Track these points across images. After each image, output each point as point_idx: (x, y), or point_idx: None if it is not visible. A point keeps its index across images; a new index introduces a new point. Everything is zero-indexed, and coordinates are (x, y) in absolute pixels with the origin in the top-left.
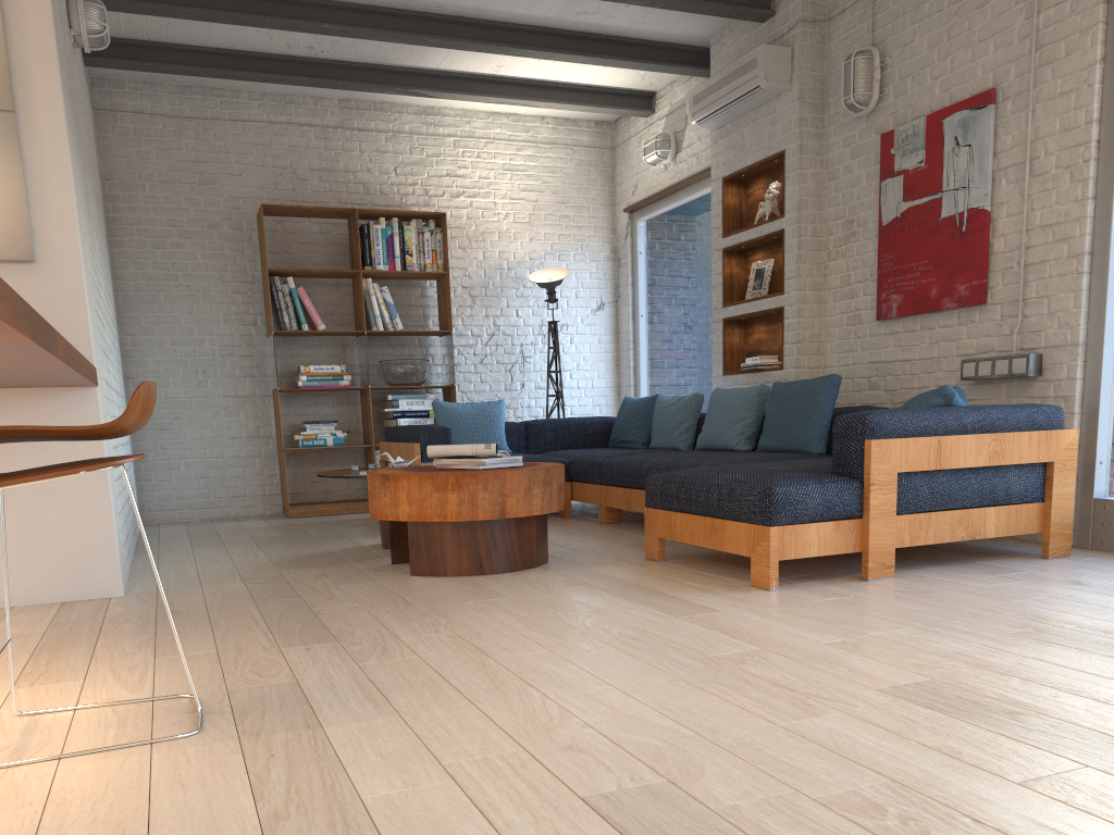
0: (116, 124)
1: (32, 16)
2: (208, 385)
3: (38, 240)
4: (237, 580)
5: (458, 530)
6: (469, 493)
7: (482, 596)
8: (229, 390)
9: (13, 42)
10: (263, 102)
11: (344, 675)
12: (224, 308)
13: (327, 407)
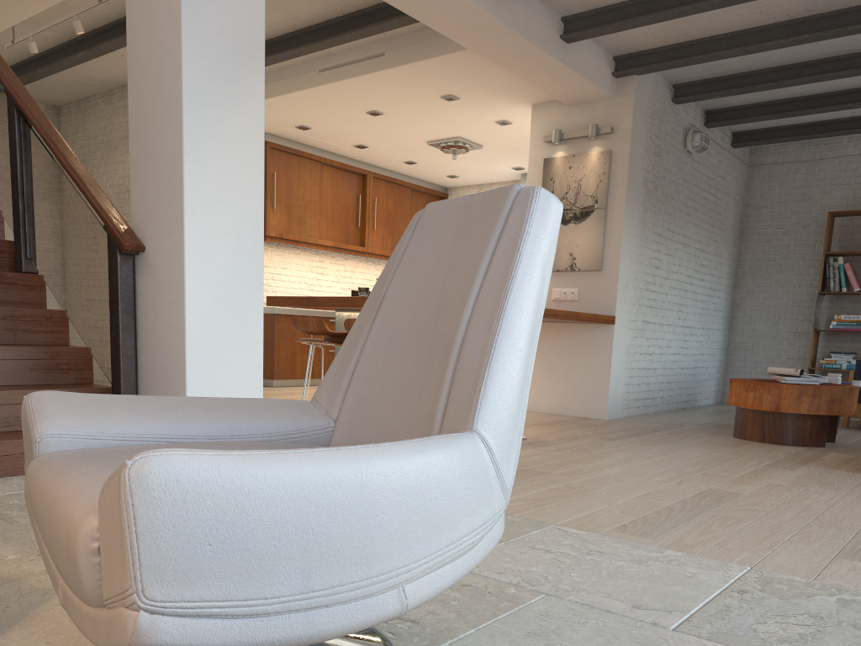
0: (759, 172)
1: (620, 166)
2: (779, 324)
3: (604, 261)
4: (662, 424)
5: (754, 414)
6: (759, 394)
7: (723, 446)
8: (791, 328)
9: (611, 179)
10: (857, 142)
11: (577, 445)
12: (800, 277)
13: (858, 343)
